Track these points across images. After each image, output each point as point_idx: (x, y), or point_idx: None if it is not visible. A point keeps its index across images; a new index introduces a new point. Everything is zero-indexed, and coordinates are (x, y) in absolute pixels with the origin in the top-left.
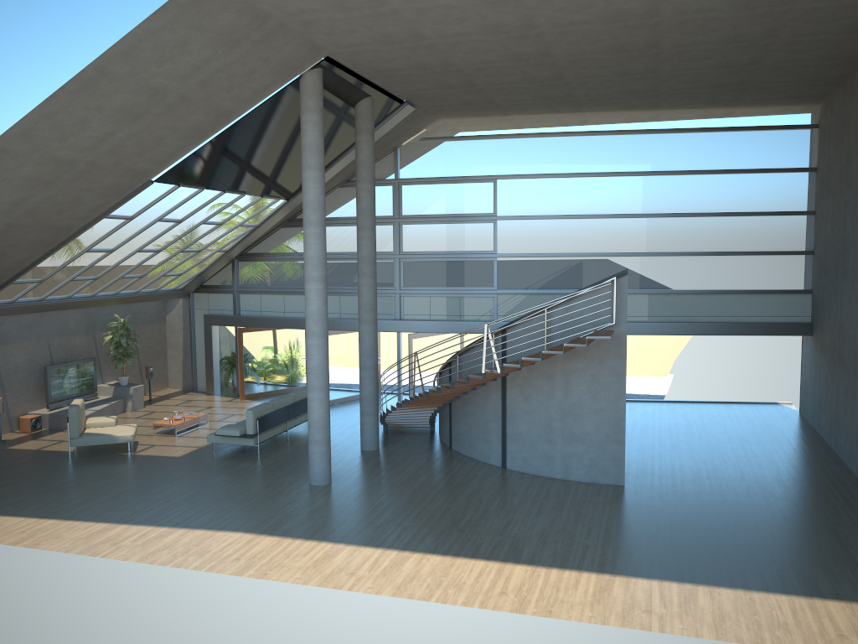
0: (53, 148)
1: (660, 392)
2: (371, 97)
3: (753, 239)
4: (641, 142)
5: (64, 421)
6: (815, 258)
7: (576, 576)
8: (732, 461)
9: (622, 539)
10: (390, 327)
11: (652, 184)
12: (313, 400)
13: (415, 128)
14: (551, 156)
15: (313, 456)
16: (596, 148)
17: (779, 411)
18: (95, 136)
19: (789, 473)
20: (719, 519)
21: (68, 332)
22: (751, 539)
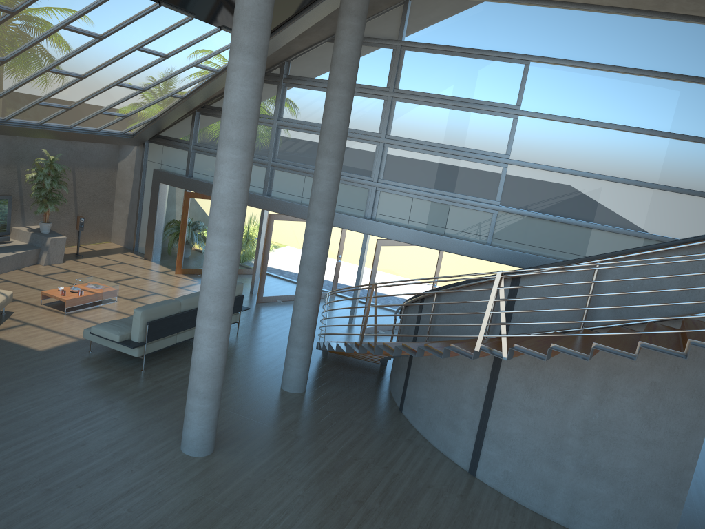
0: None
1: None
2: None
3: None
4: None
5: None
6: None
7: None
8: None
9: None
10: (356, 226)
11: None
12: (202, 331)
13: None
14: (612, 41)
15: (190, 413)
16: (677, 40)
17: None
18: None
19: None
20: None
21: None
22: None
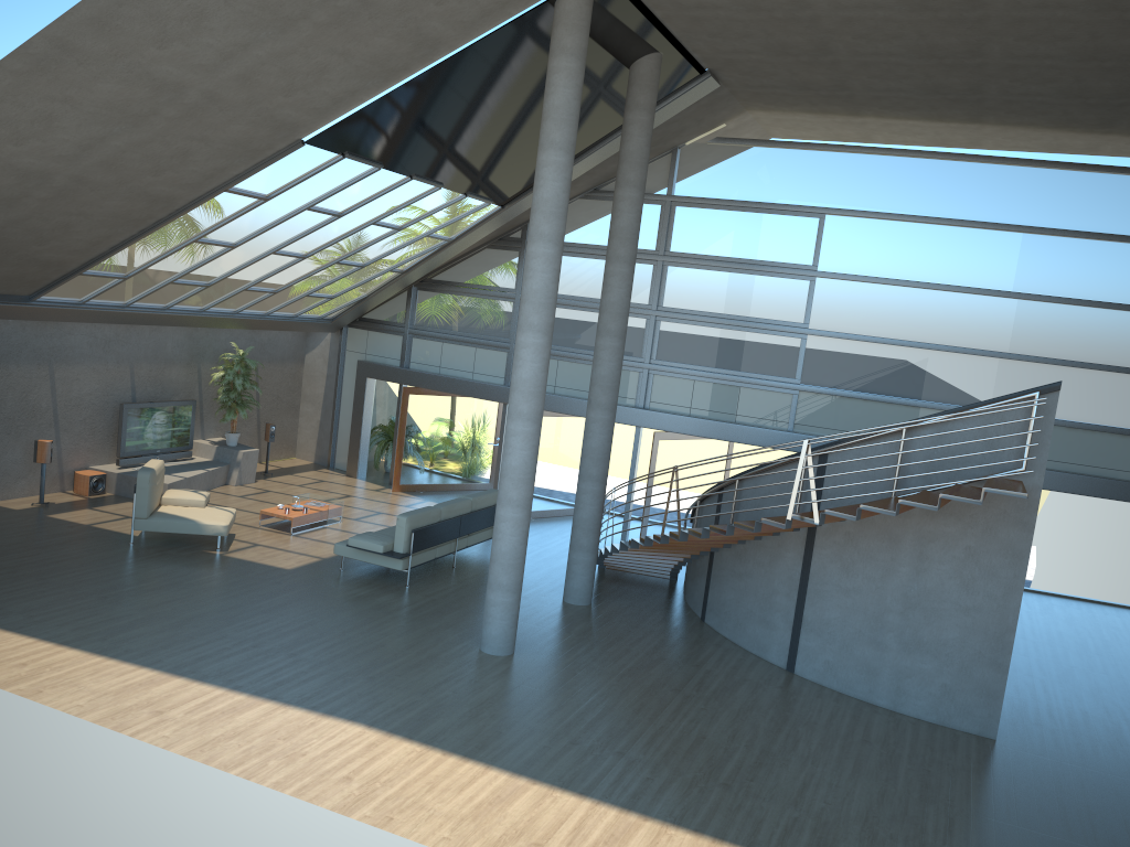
0: (147, 56)
1: None
2: (659, 54)
3: None
4: (1068, 182)
5: None
6: None
7: None
8: None
9: None
10: (626, 417)
11: (1076, 251)
12: (505, 520)
13: (710, 120)
14: (918, 188)
15: (492, 608)
16: (992, 184)
17: None
18: (217, 46)
19: None
20: None
21: (162, 359)
22: None
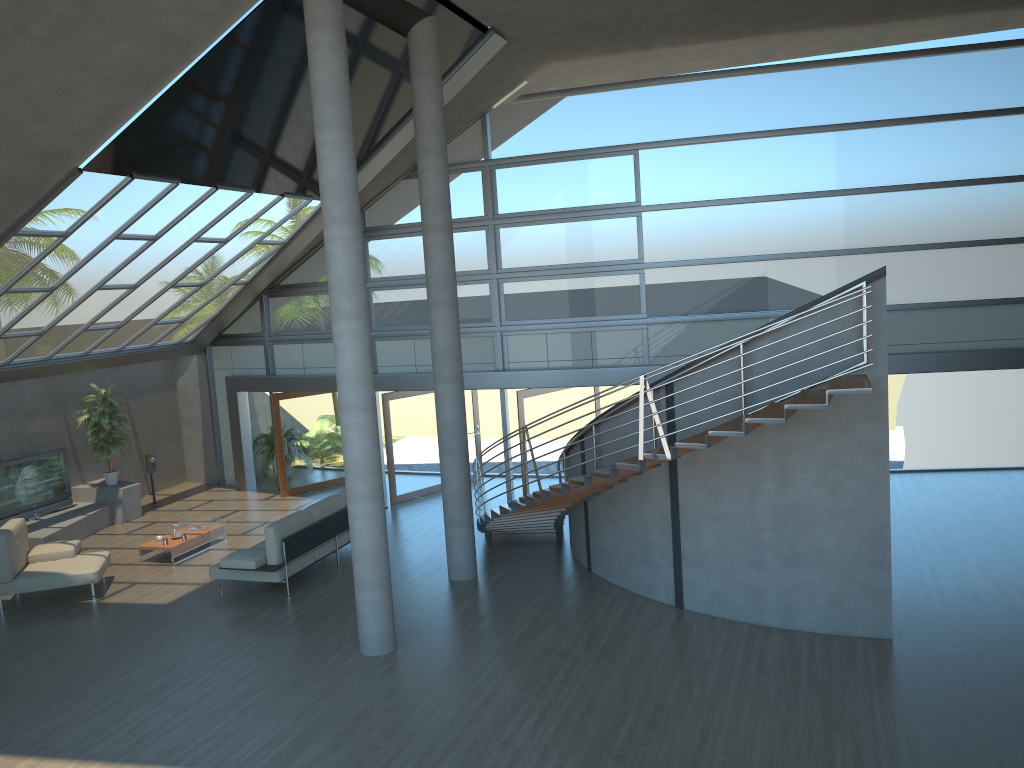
0: None
1: (895, 457)
2: (433, 17)
3: None
4: (861, 75)
5: None
6: None
7: None
8: None
9: None
10: (488, 382)
11: (881, 140)
12: (357, 516)
13: (510, 80)
14: (721, 108)
15: (363, 609)
16: (790, 91)
17: None
18: None
19: None
20: None
21: (22, 414)
22: None
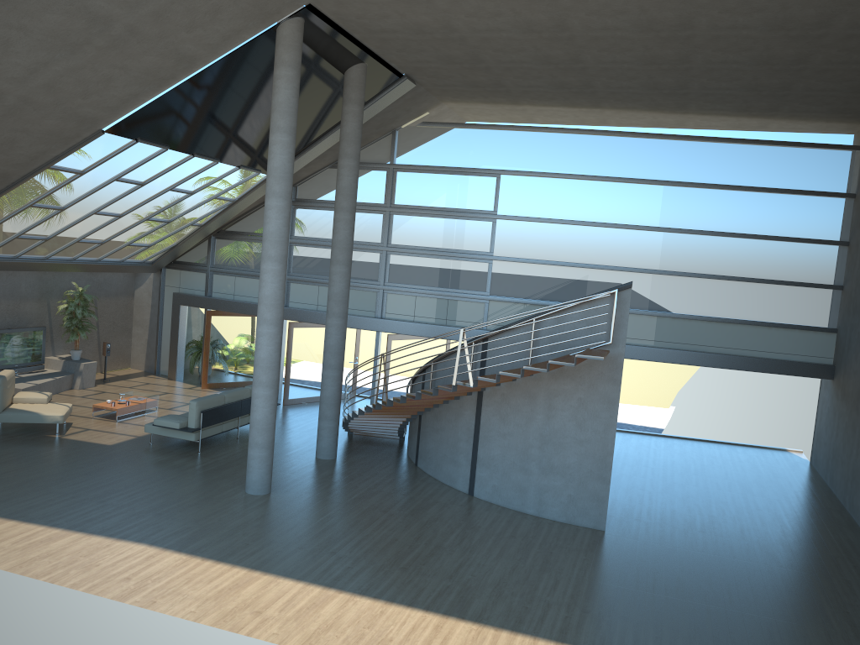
0: None
1: (659, 425)
2: (364, 64)
3: (777, 266)
4: (663, 147)
5: None
6: (845, 294)
7: (529, 644)
8: (732, 513)
9: (593, 600)
10: (368, 325)
11: (671, 195)
12: (258, 397)
13: (416, 110)
14: (563, 154)
15: (252, 461)
16: (612, 150)
17: (788, 459)
18: (23, 64)
19: (796, 534)
20: (711, 585)
21: (18, 296)
22: (747, 615)
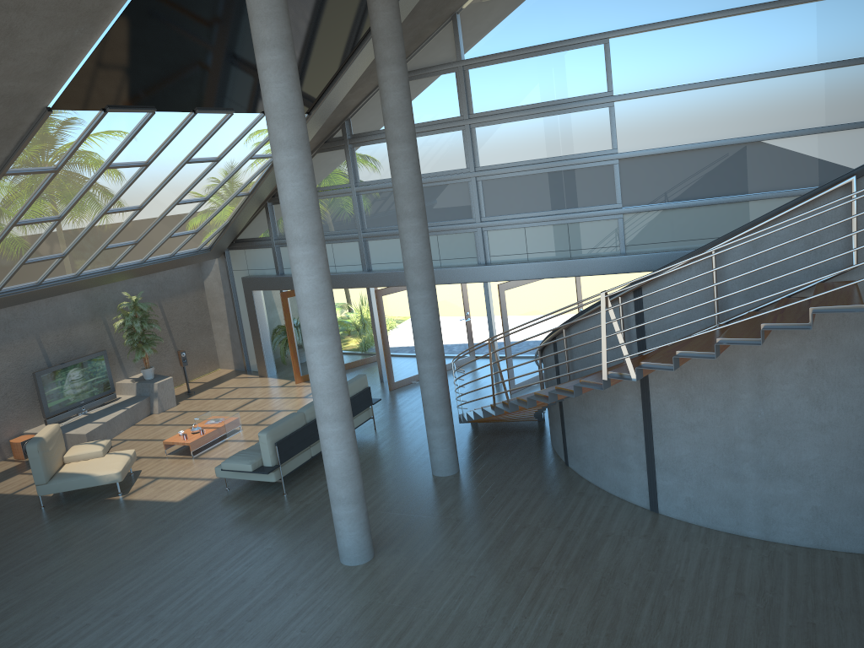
0: None
1: None
2: None
3: None
4: None
5: (64, 441)
6: None
7: None
8: None
9: None
10: (472, 276)
11: None
12: (326, 437)
13: None
14: None
15: (339, 522)
16: None
17: None
18: None
19: None
20: None
21: (66, 322)
22: None
